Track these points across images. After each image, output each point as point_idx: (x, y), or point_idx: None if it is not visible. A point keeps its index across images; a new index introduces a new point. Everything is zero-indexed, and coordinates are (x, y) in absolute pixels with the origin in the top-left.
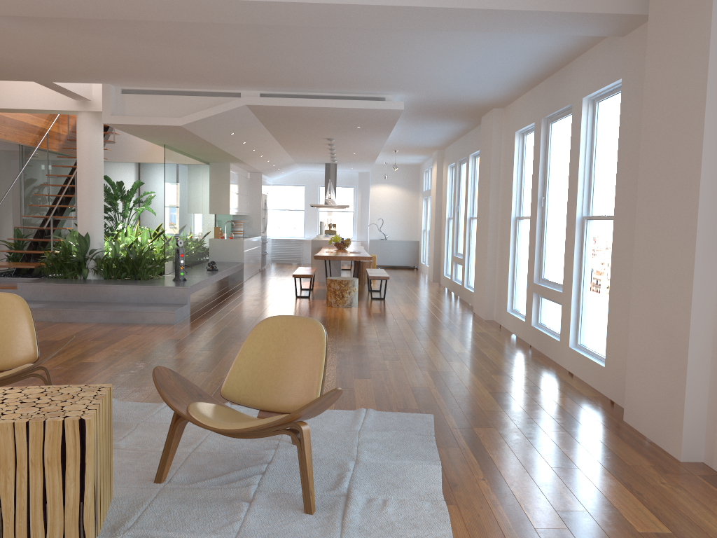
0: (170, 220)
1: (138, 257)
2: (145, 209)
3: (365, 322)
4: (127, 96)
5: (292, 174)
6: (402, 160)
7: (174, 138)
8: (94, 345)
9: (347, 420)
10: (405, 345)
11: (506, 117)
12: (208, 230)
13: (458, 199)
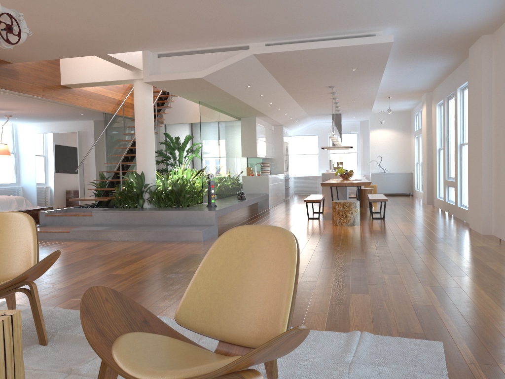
0: (206, 160)
1: (179, 189)
2: (194, 156)
3: (365, 238)
4: (161, 59)
5: (307, 127)
6: (396, 107)
7: (203, 93)
8: (129, 259)
9: (338, 346)
10: (404, 258)
11: (496, 41)
12: (241, 170)
13: (448, 130)
